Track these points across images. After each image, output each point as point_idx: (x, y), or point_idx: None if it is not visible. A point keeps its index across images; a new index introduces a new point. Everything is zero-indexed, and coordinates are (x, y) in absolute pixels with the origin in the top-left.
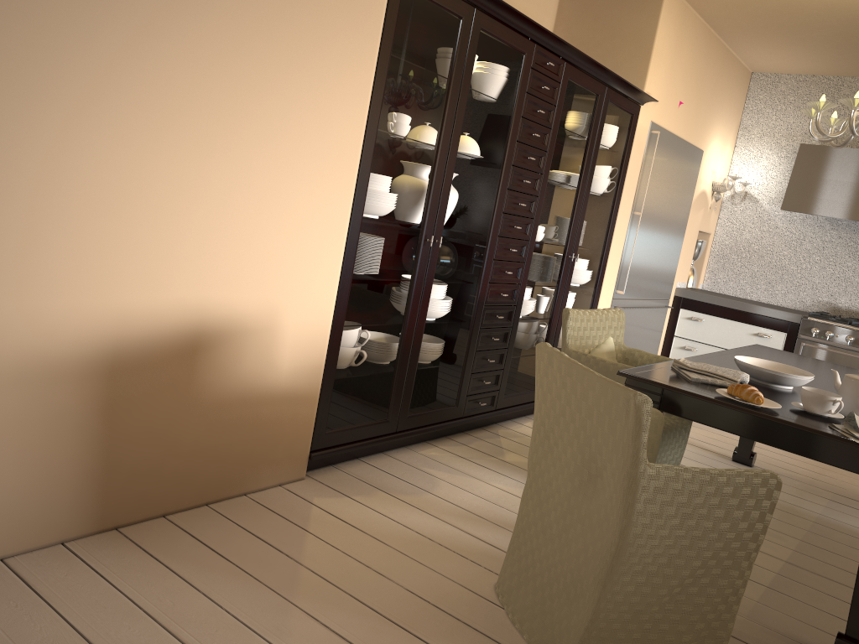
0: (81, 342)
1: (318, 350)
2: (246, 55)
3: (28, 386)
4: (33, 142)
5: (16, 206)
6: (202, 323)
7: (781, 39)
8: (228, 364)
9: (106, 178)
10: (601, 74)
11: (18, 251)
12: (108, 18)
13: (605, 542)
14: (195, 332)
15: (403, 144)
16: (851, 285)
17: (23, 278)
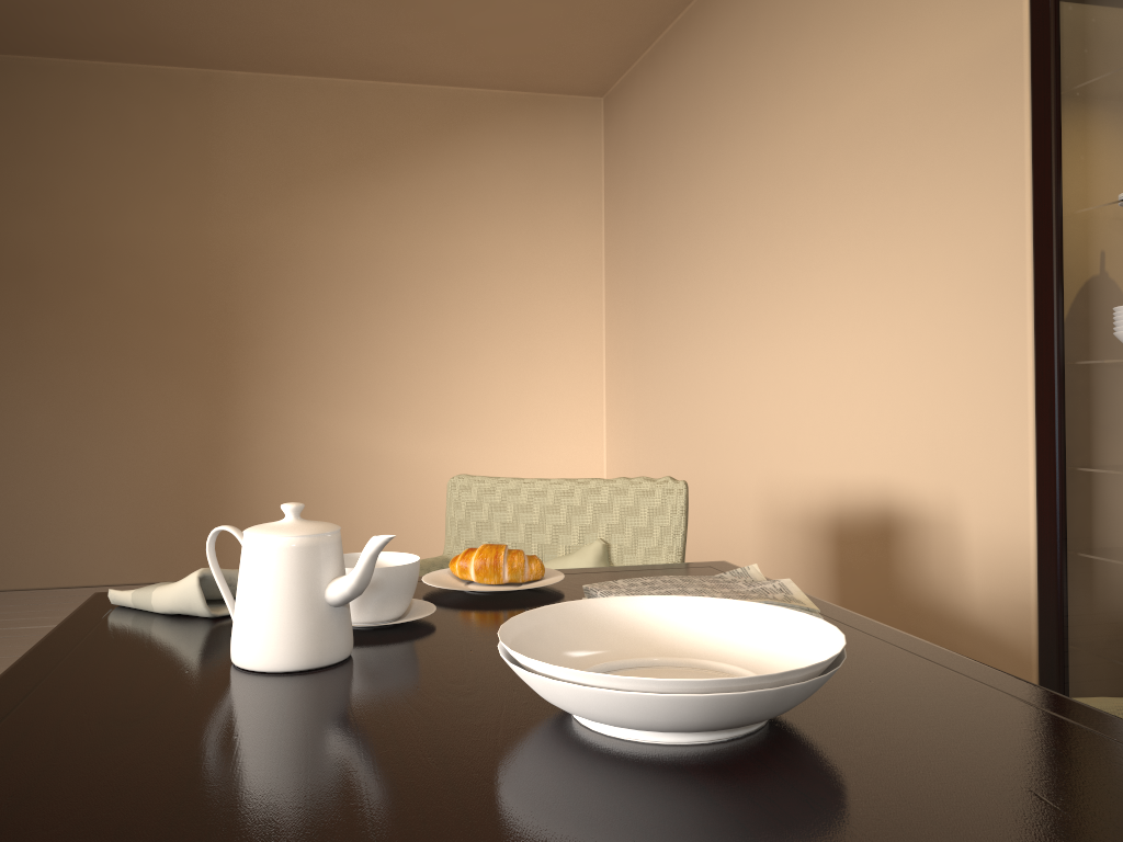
0: (823, 506)
1: (1019, 578)
2: (888, 220)
3: (804, 534)
4: (794, 353)
5: (791, 399)
6: (889, 504)
7: None
8: (916, 560)
9: (822, 369)
10: None
11: (794, 430)
12: (814, 250)
13: None
14: (885, 513)
15: (1115, 211)
16: None
17: (797, 451)
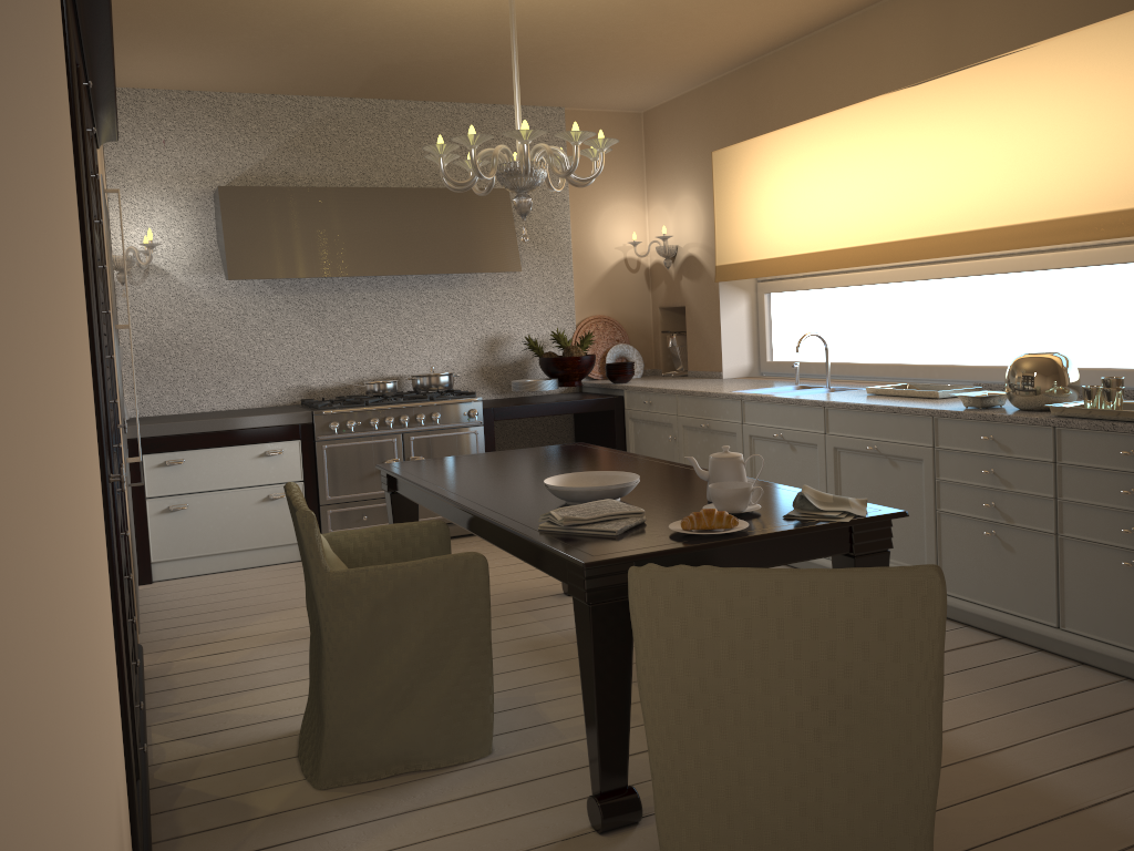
0: None
1: (130, 840)
2: (43, 88)
3: None
4: (4, 693)
5: None
6: None
7: (188, 41)
8: None
9: (55, 686)
10: (98, 99)
11: None
12: None
13: (915, 784)
14: None
15: None
16: (318, 358)
17: None
